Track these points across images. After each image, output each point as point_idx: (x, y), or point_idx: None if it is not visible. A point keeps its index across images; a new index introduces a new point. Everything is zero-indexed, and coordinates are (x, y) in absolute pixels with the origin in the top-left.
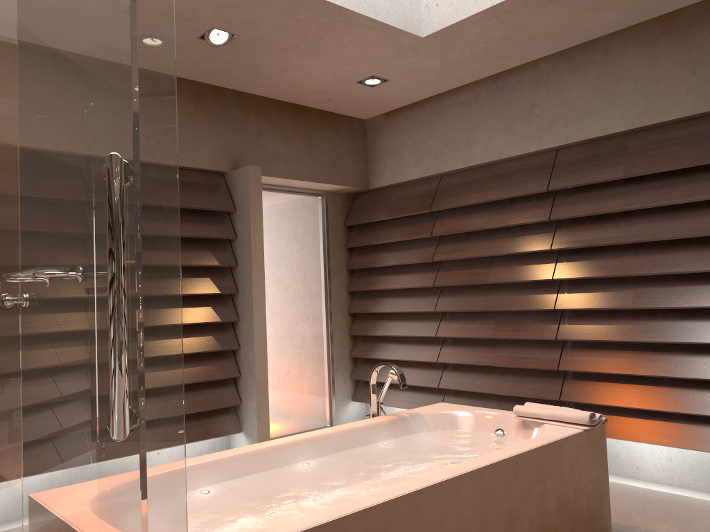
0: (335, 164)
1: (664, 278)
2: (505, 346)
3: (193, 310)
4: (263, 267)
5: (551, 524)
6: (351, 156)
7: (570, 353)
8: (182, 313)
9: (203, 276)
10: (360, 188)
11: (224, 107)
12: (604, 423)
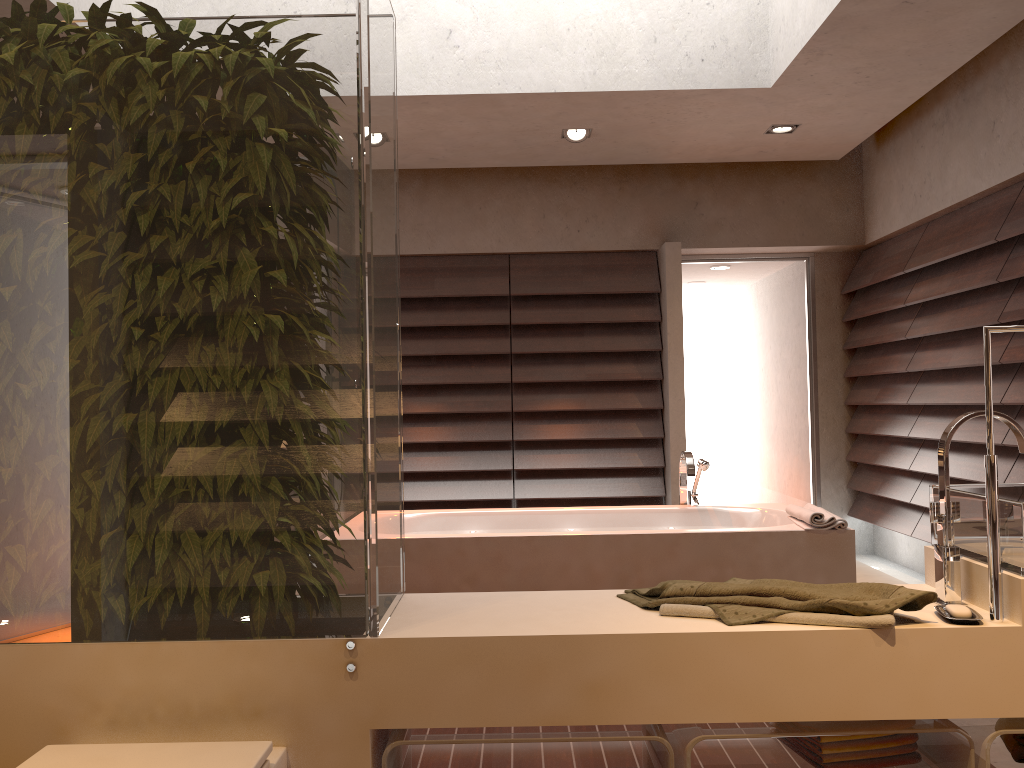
0: (807, 220)
1: None
2: (970, 453)
3: (613, 396)
4: (682, 351)
5: None
6: (835, 205)
7: (1022, 464)
8: (601, 398)
9: (626, 361)
10: (850, 245)
11: (653, 180)
12: (844, 528)
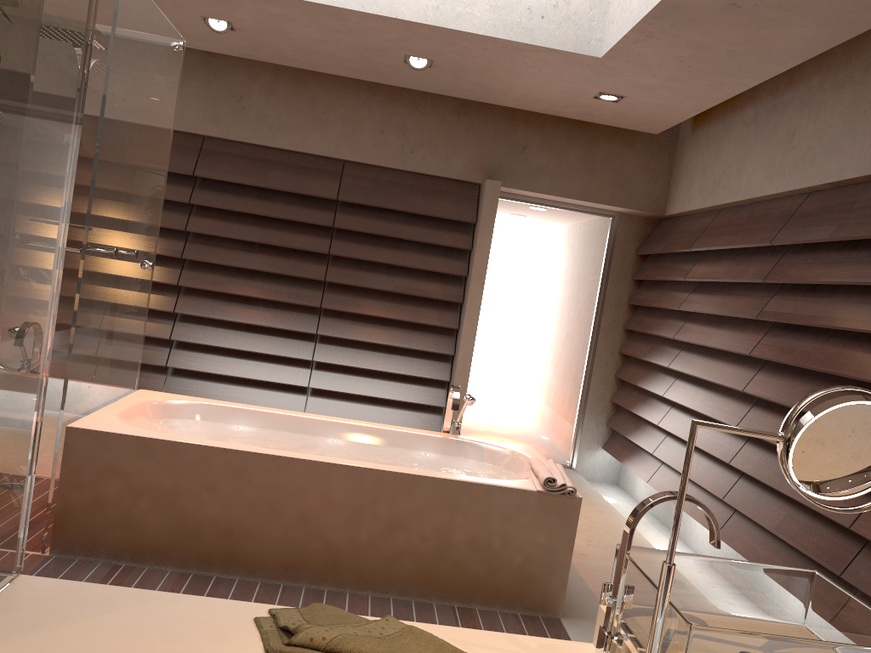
0: (619, 183)
1: (843, 380)
2: None
3: (415, 310)
4: (484, 282)
5: (454, 554)
6: (646, 175)
7: (748, 449)
8: (404, 310)
9: (433, 280)
10: (652, 213)
11: (489, 118)
12: (572, 495)
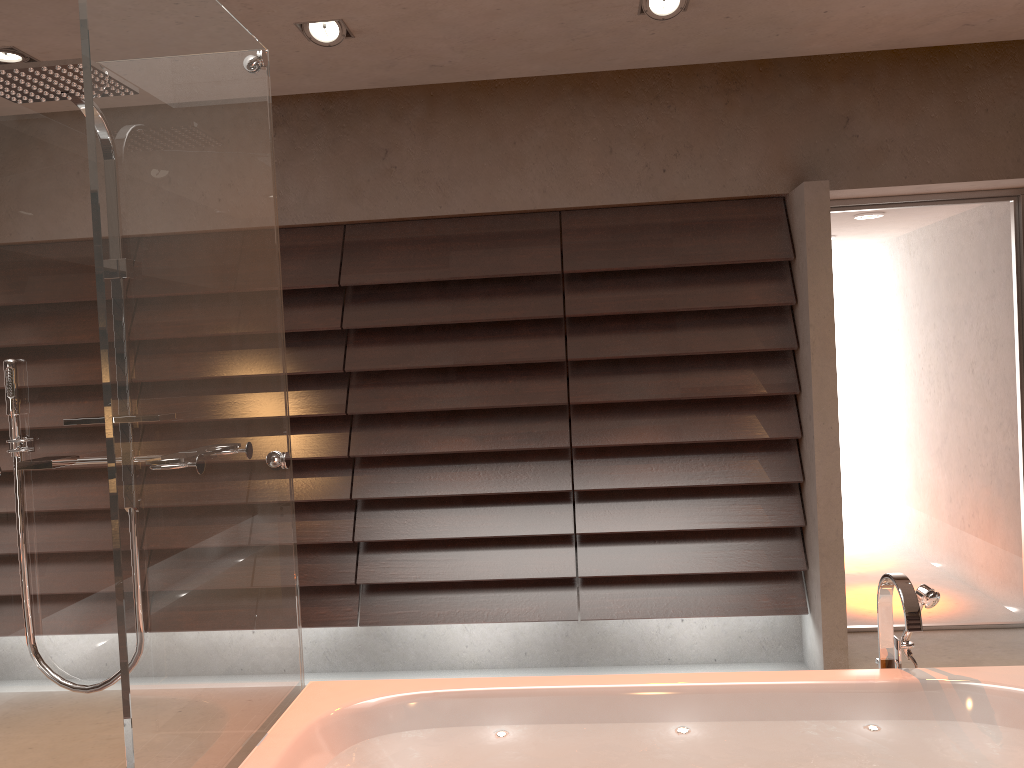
0: None
1: None
2: None
3: (723, 420)
4: (834, 352)
5: None
6: None
7: None
8: (705, 424)
9: (741, 366)
10: None
11: (779, 86)
12: None
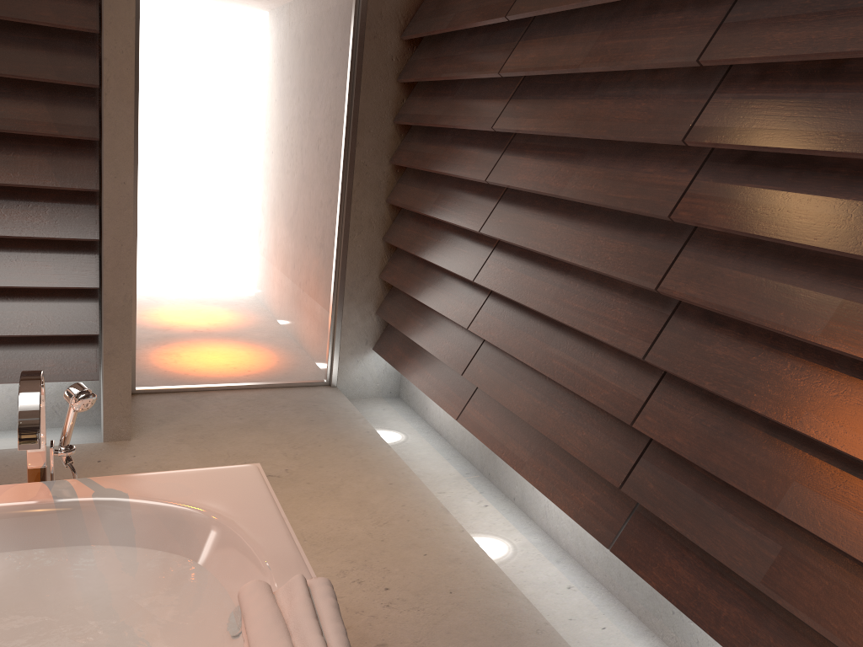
0: None
1: None
2: (570, 339)
3: (3, 160)
4: (132, 97)
5: None
6: None
7: (669, 400)
8: None
9: (31, 98)
10: None
11: None
12: None
